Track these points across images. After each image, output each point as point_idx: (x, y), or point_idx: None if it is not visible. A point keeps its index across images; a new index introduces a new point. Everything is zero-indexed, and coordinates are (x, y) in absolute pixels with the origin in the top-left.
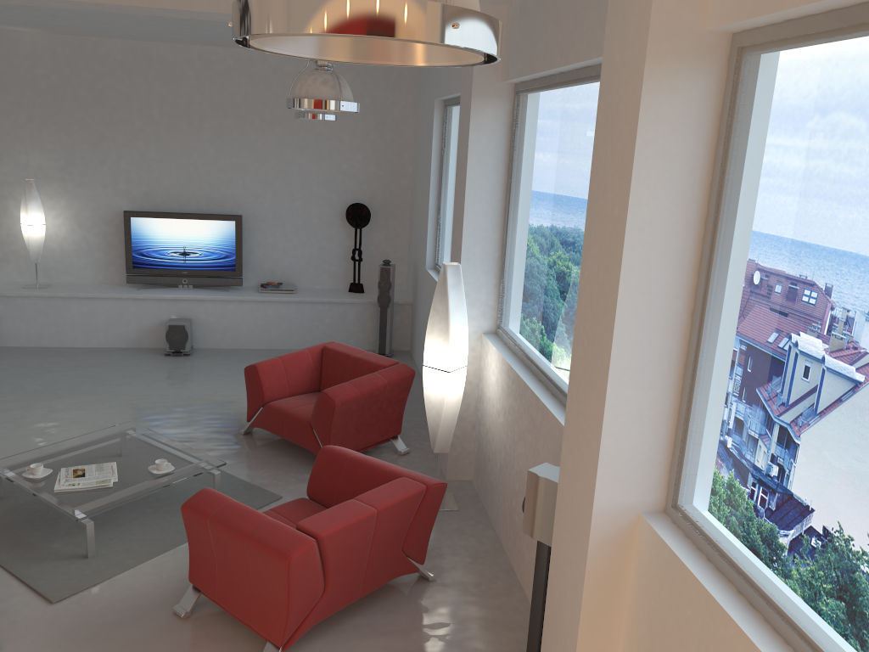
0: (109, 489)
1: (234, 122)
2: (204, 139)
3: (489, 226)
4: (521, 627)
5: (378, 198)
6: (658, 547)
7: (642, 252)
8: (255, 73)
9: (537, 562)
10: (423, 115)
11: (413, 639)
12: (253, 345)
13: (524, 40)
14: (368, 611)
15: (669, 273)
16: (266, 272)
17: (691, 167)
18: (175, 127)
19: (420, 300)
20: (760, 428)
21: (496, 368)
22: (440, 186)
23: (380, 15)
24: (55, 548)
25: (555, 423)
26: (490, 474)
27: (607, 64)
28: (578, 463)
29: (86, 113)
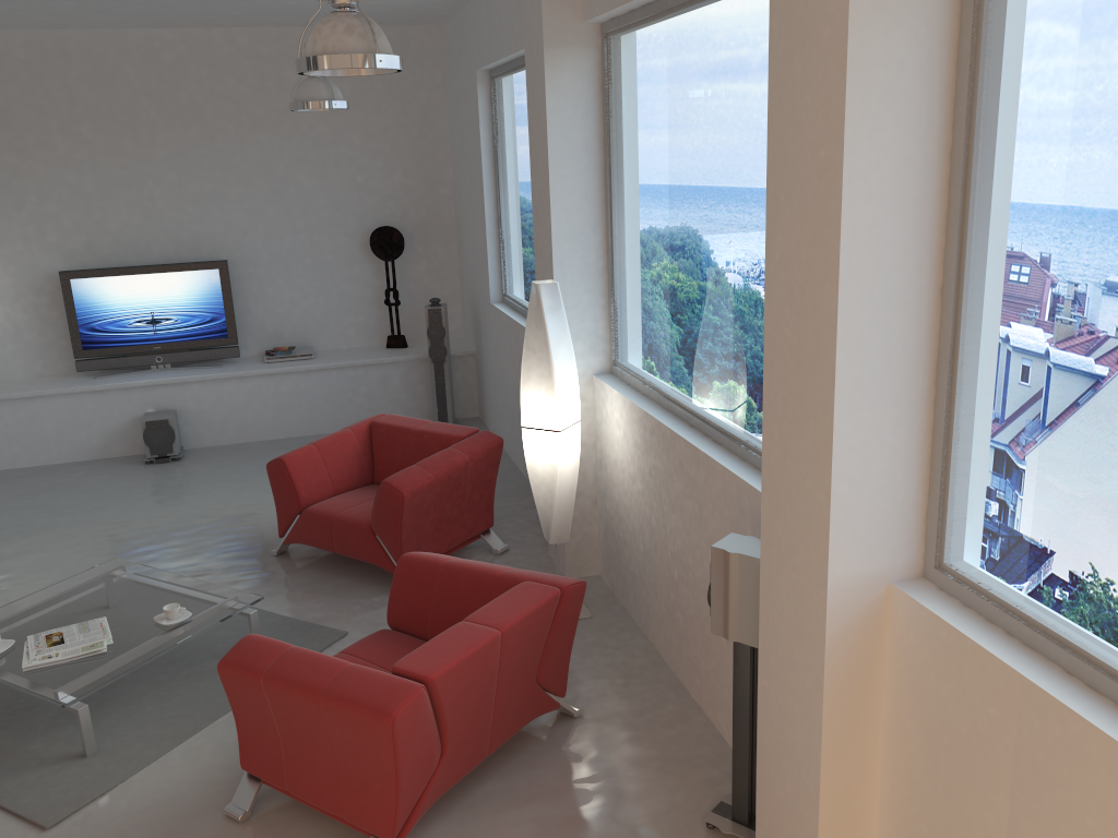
0: (102, 656)
1: (199, 132)
2: (159, 160)
3: (586, 226)
4: (712, 762)
5: (410, 217)
6: (928, 626)
7: (868, 209)
8: (220, 61)
9: (736, 671)
10: (461, 95)
11: (571, 801)
12: (266, 436)
13: None
14: (500, 772)
15: (907, 236)
16: (271, 334)
17: (926, 77)
18: (116, 148)
19: (487, 346)
20: (1078, 436)
21: (622, 418)
22: (498, 188)
23: None
24: (36, 750)
25: (729, 478)
26: (630, 563)
27: None
28: (793, 526)
29: None
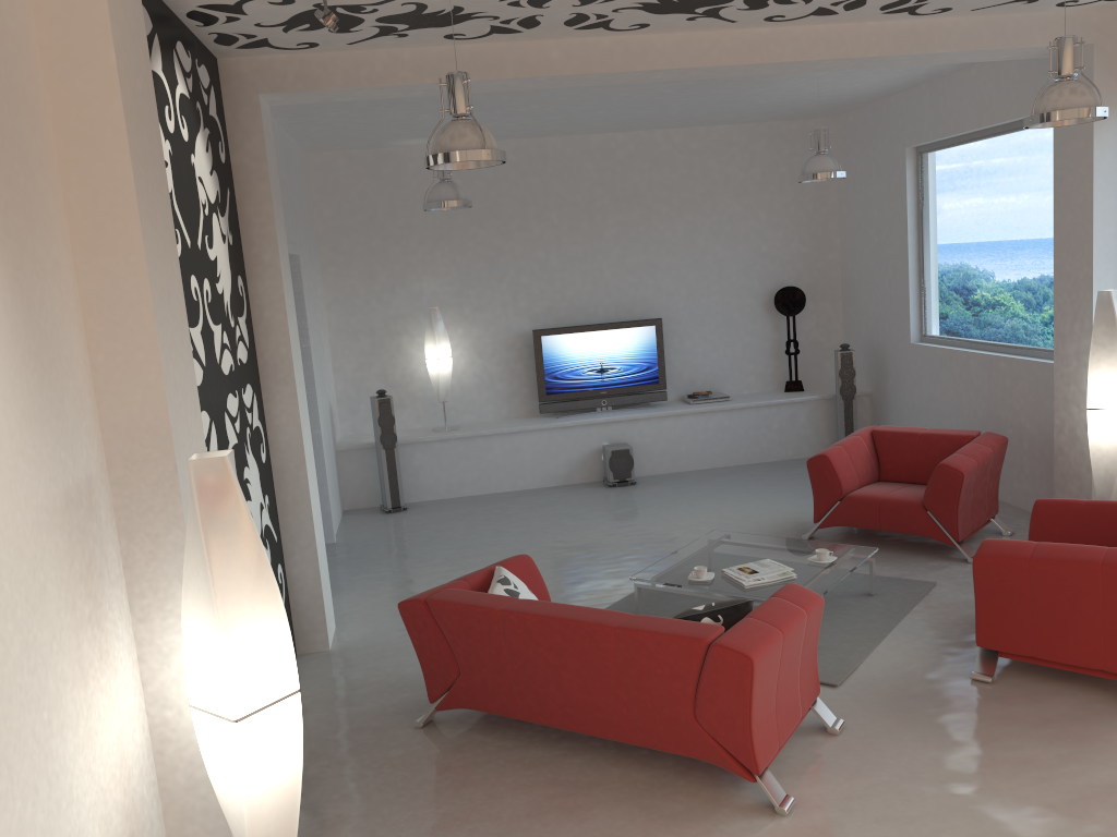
0: (795, 580)
1: (639, 214)
2: (608, 238)
3: None
4: None
5: (804, 279)
6: None
7: None
8: (659, 156)
9: None
10: (870, 171)
11: None
12: (694, 466)
13: None
14: None
15: None
16: (686, 382)
17: None
18: (576, 229)
19: (898, 383)
20: None
21: None
22: (921, 245)
23: None
24: None
25: None
26: None
27: None
28: None
29: (481, 226)
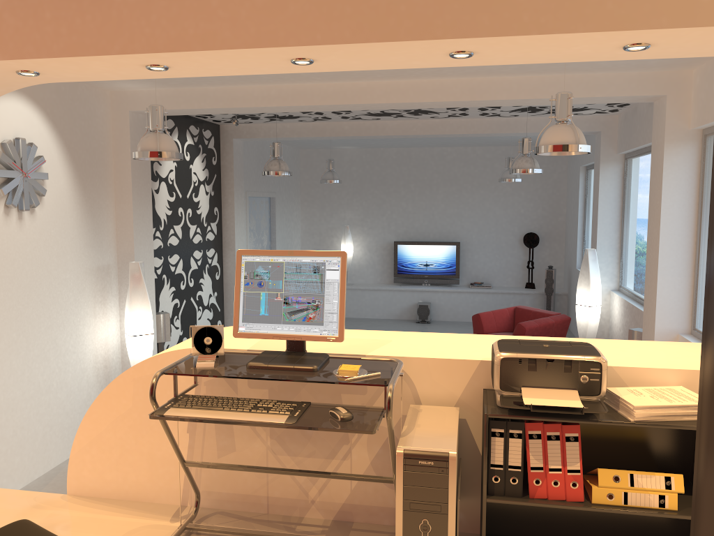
0: None
1: (456, 188)
2: (438, 199)
3: (612, 230)
4: None
5: (543, 229)
6: None
7: (669, 217)
8: (469, 160)
9: None
10: (573, 176)
11: None
12: (466, 319)
13: (627, 132)
14: None
15: (683, 226)
16: (473, 276)
17: (689, 182)
18: (422, 193)
19: (573, 289)
20: None
21: (618, 305)
22: (584, 217)
23: (565, 148)
24: None
25: None
26: None
27: (653, 144)
28: (649, 315)
29: (376, 188)
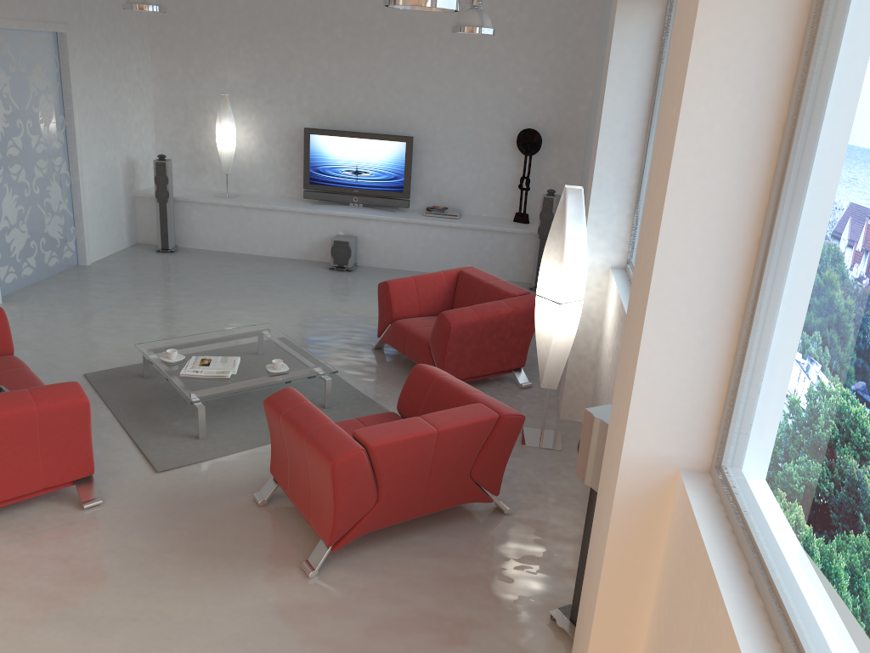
0: (226, 380)
1: (413, 41)
2: (382, 58)
3: (626, 149)
4: None
5: (552, 124)
6: (685, 508)
7: (697, 162)
8: None
9: (589, 509)
10: (604, 33)
11: (467, 566)
12: (413, 268)
13: None
14: (432, 531)
15: (732, 190)
16: (434, 196)
17: (768, 57)
18: (356, 46)
19: None
20: (797, 382)
21: (613, 304)
22: None
23: None
24: (175, 426)
25: None
26: None
27: None
28: (620, 405)
29: (277, 31)
